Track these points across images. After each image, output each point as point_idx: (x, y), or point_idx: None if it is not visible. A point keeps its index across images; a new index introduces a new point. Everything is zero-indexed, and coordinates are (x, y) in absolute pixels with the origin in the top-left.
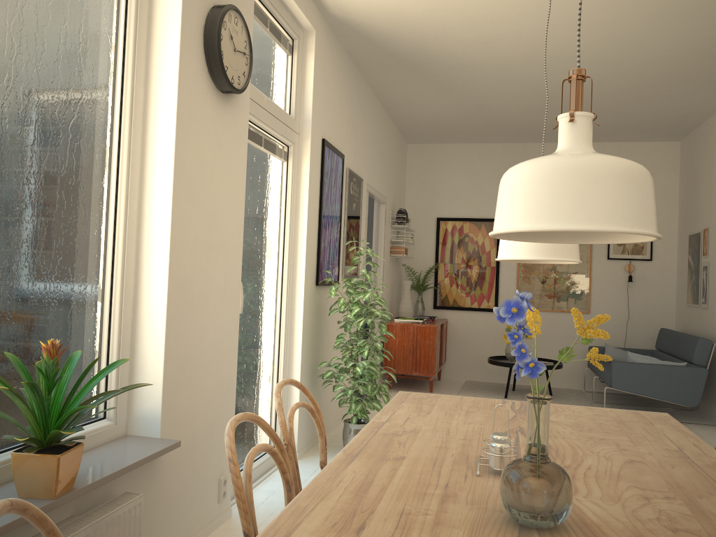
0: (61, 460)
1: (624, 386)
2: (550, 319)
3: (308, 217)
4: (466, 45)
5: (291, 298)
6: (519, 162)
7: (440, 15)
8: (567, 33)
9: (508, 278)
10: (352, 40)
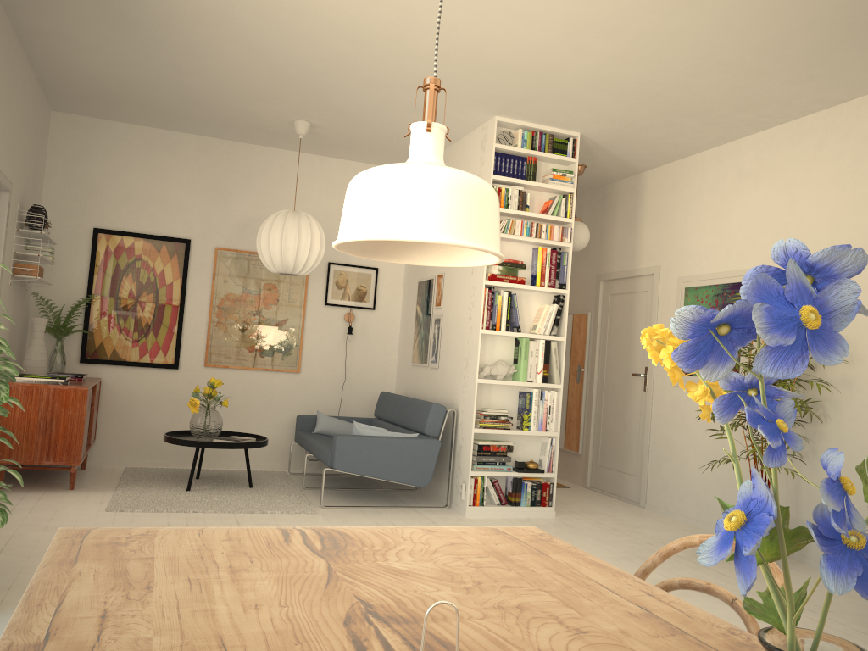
0: None
1: (349, 466)
2: (250, 379)
3: None
4: None
5: None
6: (221, 165)
7: None
8: None
9: (196, 323)
10: None
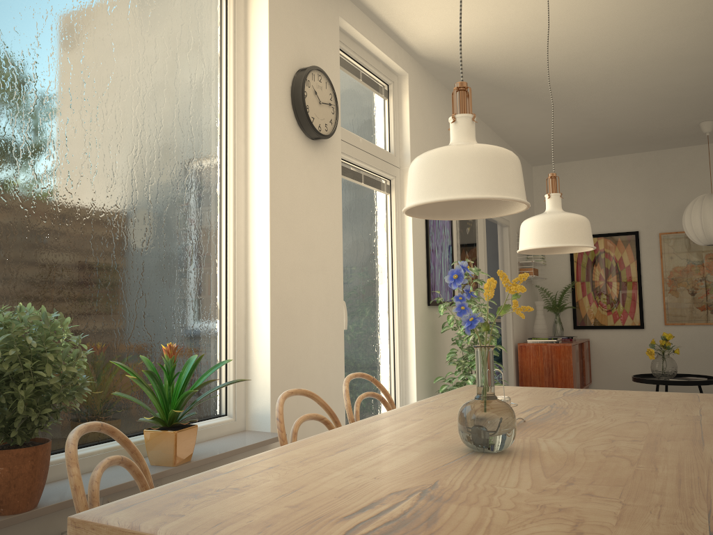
0: (177, 435)
1: None
2: (705, 333)
3: (413, 242)
4: (560, 64)
5: (403, 318)
6: (653, 171)
7: (525, 40)
8: (661, 36)
9: (653, 292)
10: (448, 77)
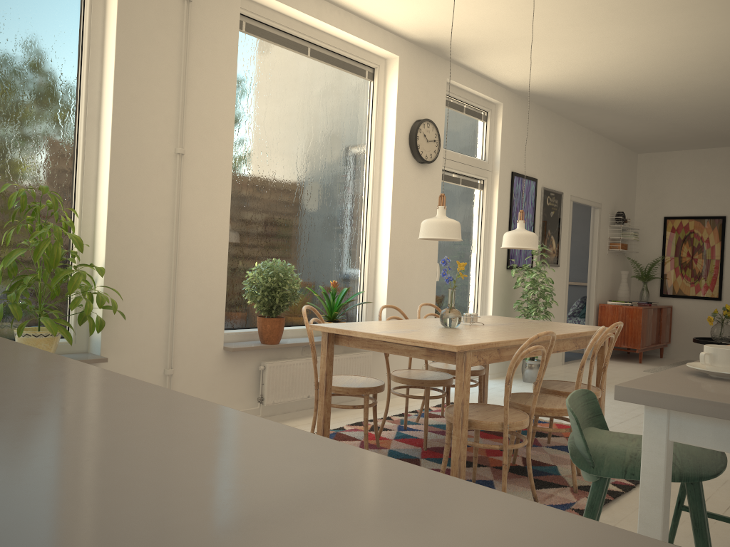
0: None
1: None
2: None
3: (497, 225)
4: (624, 93)
5: (486, 276)
6: None
7: (589, 81)
8: (697, 78)
9: None
10: (539, 100)
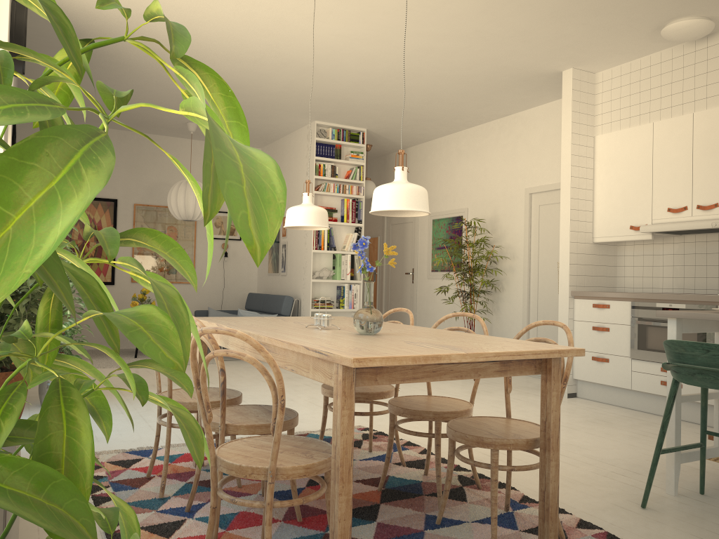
0: None
1: None
2: None
3: None
4: (138, 51)
5: None
6: (135, 149)
7: (131, 26)
8: (221, 61)
9: (124, 254)
10: (32, 22)
